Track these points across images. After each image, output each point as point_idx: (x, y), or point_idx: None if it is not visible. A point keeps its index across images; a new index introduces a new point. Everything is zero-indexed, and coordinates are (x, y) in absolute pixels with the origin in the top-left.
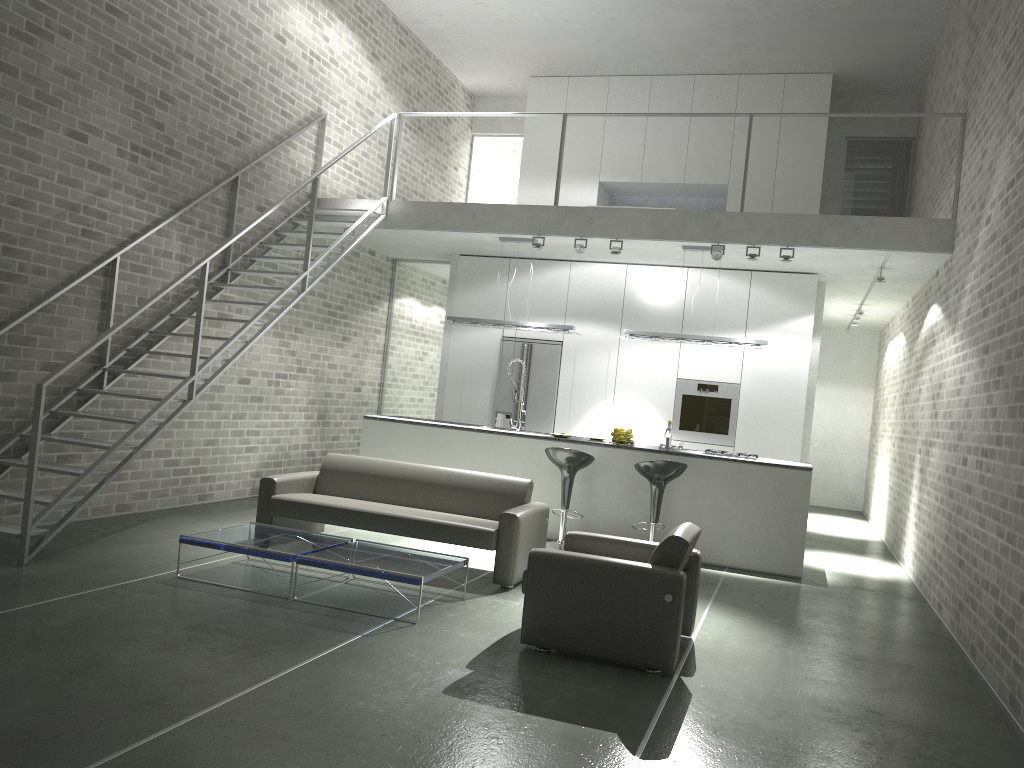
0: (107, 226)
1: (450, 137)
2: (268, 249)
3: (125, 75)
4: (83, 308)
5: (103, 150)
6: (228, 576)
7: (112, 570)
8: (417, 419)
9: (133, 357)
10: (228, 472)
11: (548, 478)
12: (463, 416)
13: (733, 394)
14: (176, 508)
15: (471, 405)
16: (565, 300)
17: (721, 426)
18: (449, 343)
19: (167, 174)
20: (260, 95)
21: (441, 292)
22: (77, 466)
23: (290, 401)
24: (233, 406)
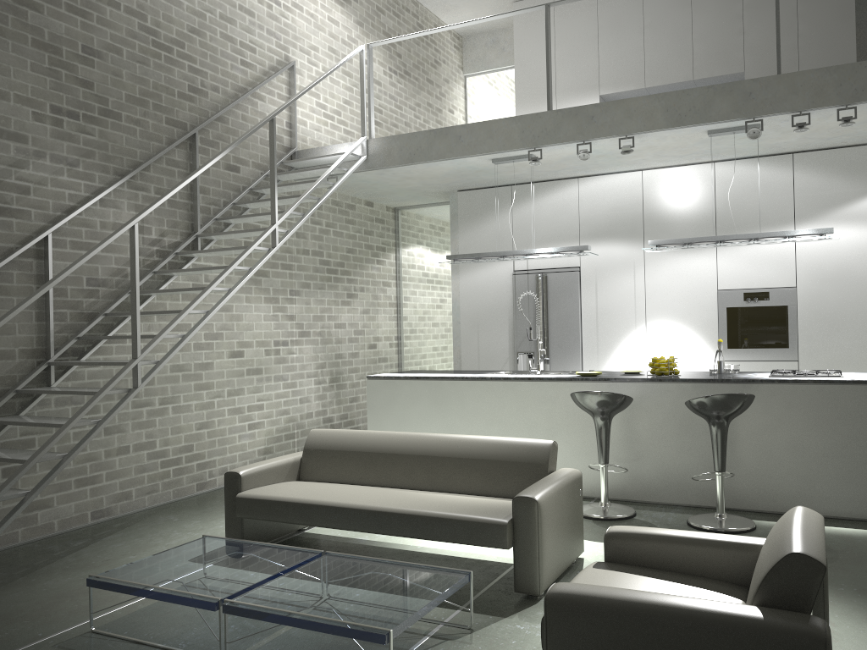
0: (32, 201)
1: (441, 79)
2: (245, 210)
3: (31, 28)
4: (13, 297)
5: (13, 115)
6: (162, 620)
7: (14, 627)
8: (427, 372)
9: (90, 345)
10: (230, 454)
11: (580, 426)
12: (483, 361)
13: (789, 300)
14: (170, 503)
15: (489, 348)
16: (577, 221)
17: (779, 339)
18: (458, 286)
19: (105, 137)
20: (212, 45)
21: (446, 234)
22: (32, 477)
23: (295, 368)
24: (226, 383)
